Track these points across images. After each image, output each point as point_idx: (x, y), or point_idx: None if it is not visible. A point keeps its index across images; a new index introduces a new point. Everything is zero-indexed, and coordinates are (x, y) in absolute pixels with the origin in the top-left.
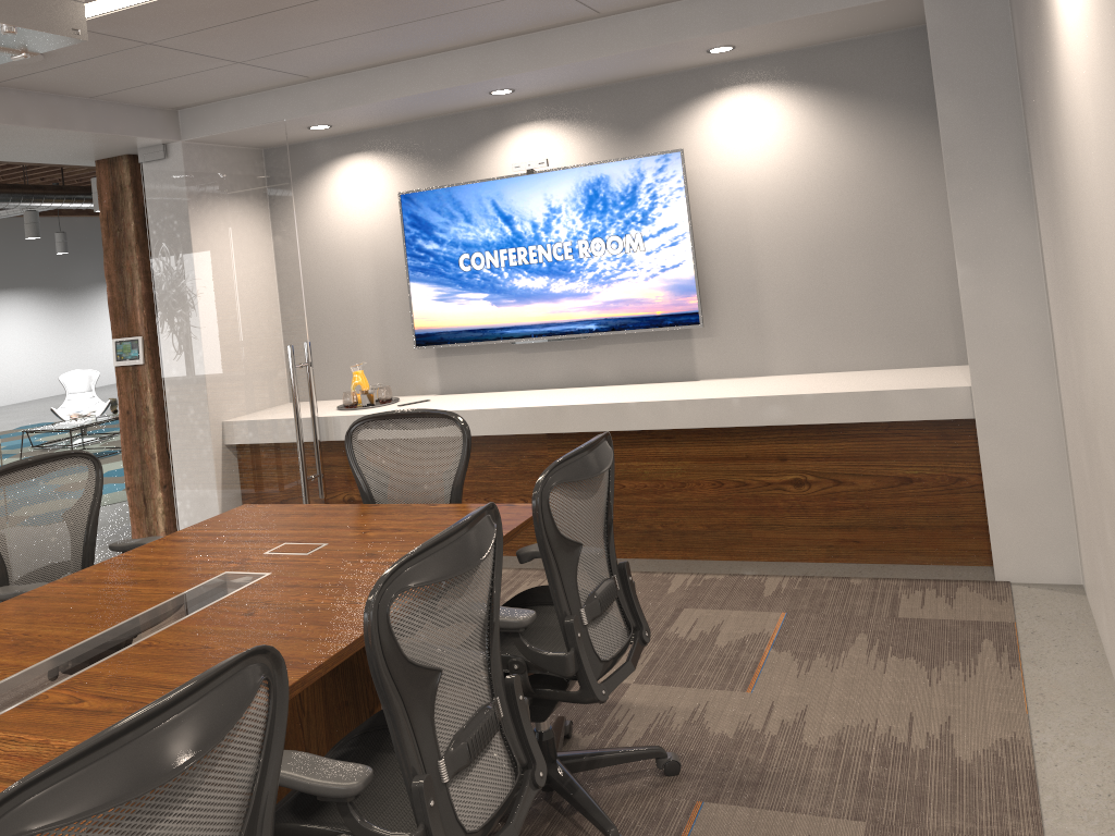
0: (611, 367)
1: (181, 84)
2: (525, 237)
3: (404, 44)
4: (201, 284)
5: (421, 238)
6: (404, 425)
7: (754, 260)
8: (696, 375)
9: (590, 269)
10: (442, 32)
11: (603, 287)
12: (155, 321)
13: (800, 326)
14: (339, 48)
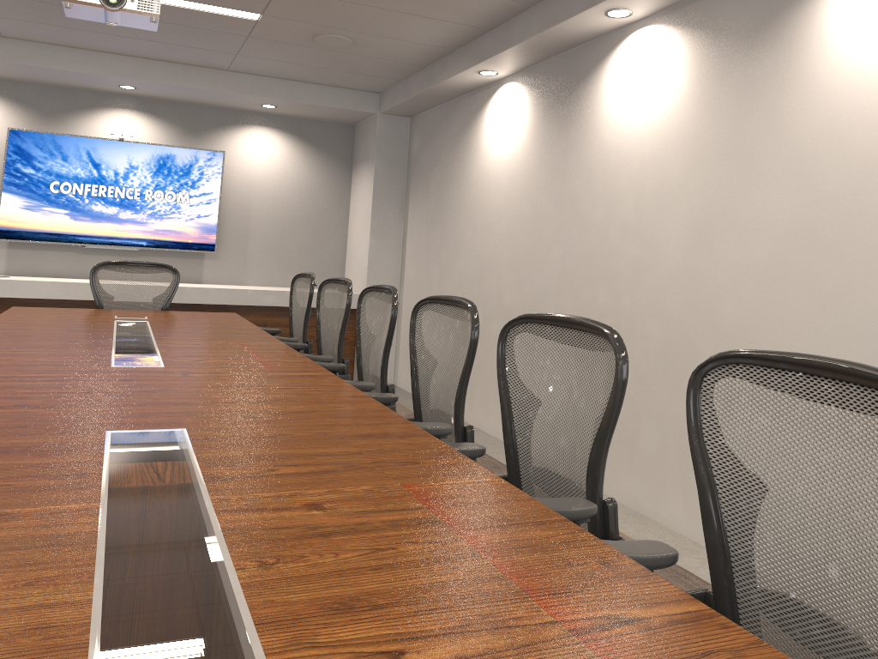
0: None
1: None
2: (107, 180)
3: (107, 44)
4: None
5: (21, 164)
6: (131, 269)
7: (249, 221)
8: (202, 281)
9: (151, 208)
10: (141, 47)
11: (157, 221)
12: None
13: (267, 260)
14: (69, 32)
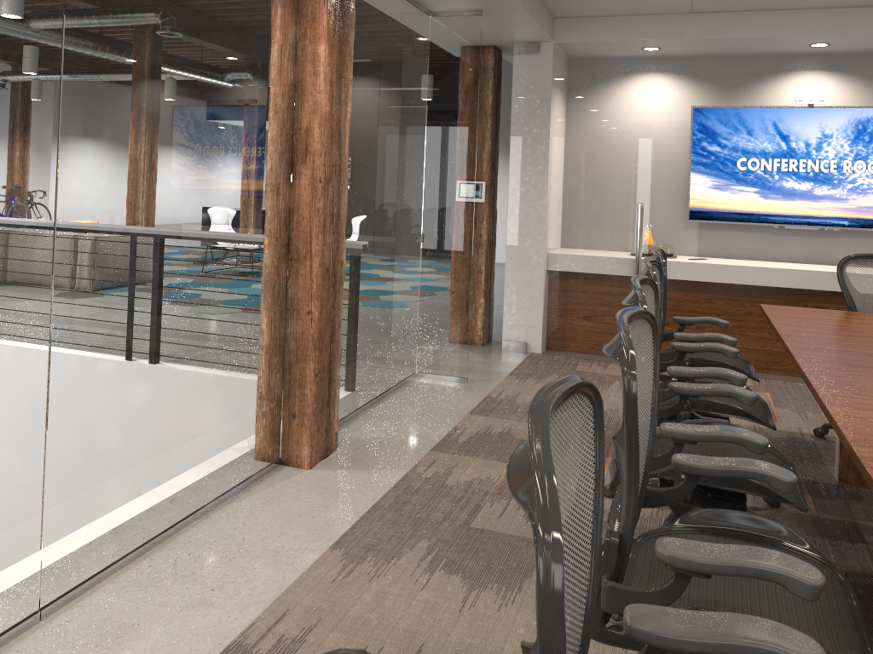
0: (849, 253)
1: (616, 0)
2: (797, 152)
3: None
4: (557, 150)
5: (706, 142)
6: None
7: None
8: None
9: (850, 182)
10: None
11: (859, 196)
12: (491, 172)
13: None
14: None
